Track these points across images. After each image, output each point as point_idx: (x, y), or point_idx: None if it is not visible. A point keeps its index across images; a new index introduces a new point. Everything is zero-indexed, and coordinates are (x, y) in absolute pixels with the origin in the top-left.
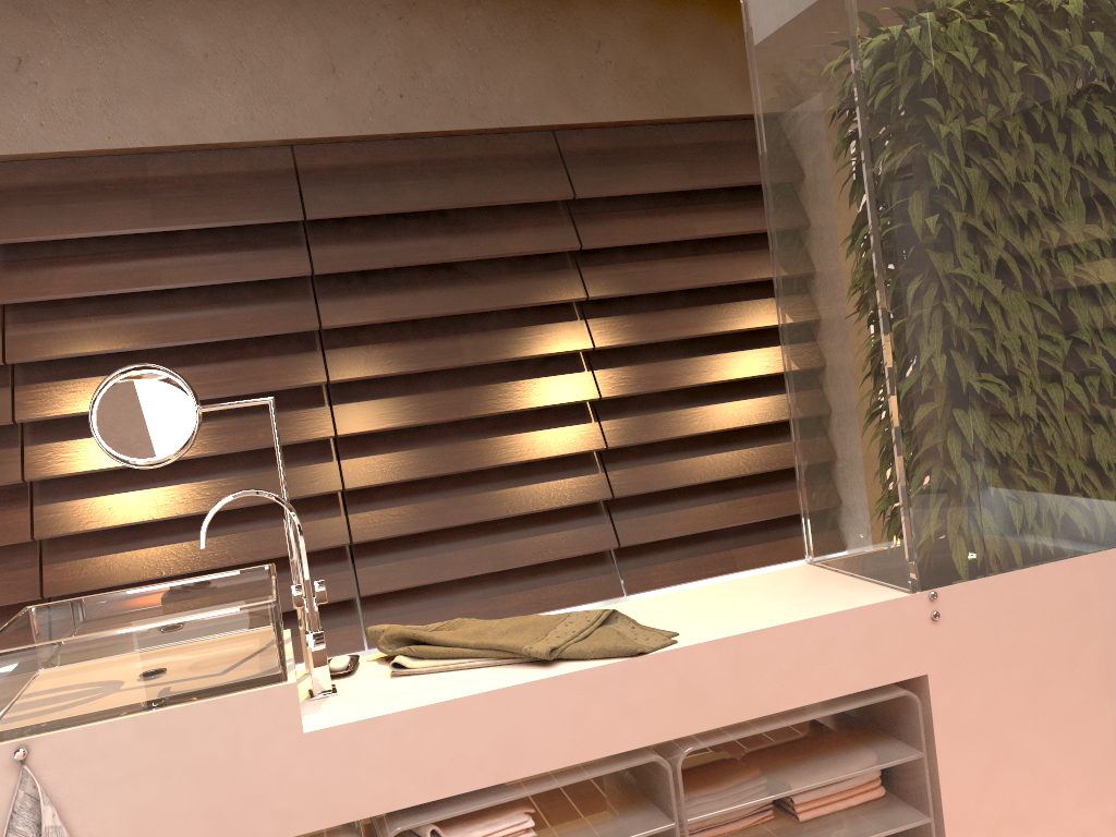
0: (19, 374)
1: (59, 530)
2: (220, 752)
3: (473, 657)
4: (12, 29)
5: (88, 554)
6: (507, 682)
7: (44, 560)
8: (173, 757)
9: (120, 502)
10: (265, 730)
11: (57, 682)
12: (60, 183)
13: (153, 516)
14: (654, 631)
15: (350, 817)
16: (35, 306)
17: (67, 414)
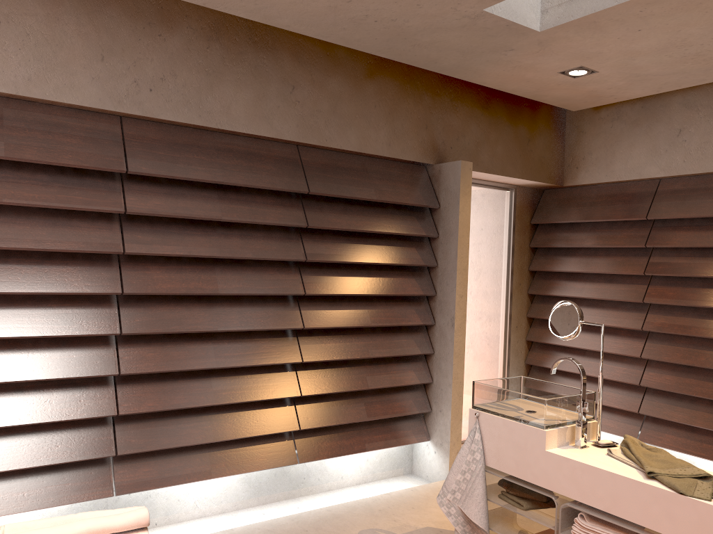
0: (652, 280)
1: (651, 356)
2: (521, 442)
3: (634, 462)
4: (679, 116)
5: (664, 372)
6: (621, 473)
7: (645, 368)
8: (510, 437)
9: (682, 352)
10: (534, 442)
11: (488, 398)
12: (688, 189)
13: (694, 363)
14: (710, 492)
15: (553, 490)
16: (665, 249)
17: (664, 303)
